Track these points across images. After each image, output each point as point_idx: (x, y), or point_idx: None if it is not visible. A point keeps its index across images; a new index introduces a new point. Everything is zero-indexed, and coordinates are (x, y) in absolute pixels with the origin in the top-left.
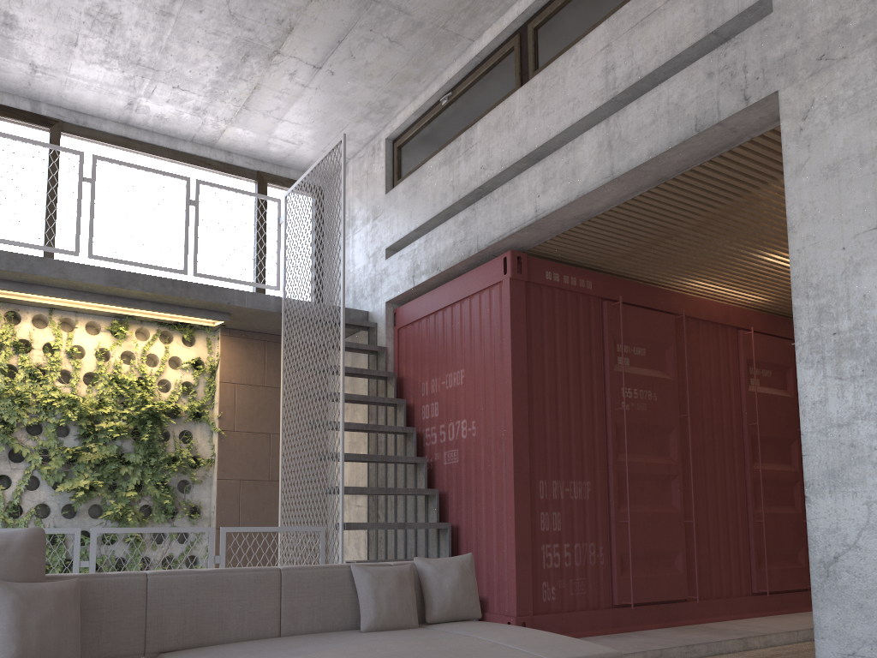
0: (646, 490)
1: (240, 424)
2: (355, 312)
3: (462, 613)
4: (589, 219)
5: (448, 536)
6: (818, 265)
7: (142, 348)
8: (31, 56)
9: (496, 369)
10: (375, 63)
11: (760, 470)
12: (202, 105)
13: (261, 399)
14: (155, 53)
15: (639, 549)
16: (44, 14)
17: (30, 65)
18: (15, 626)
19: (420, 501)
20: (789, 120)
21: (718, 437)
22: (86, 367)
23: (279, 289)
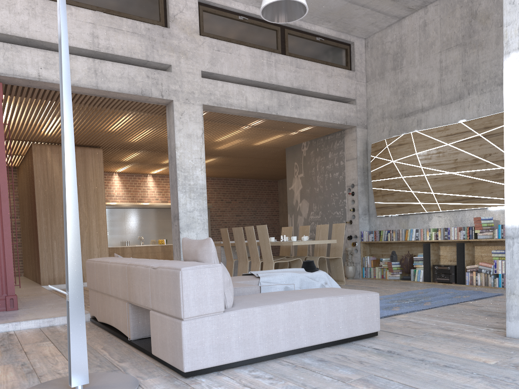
0: None
1: None
2: None
3: None
4: (52, 90)
5: None
6: (184, 162)
7: None
8: None
9: None
10: None
11: None
12: None
13: None
14: None
15: None
16: None
17: None
18: None
19: None
20: (177, 112)
21: None
22: None
23: None
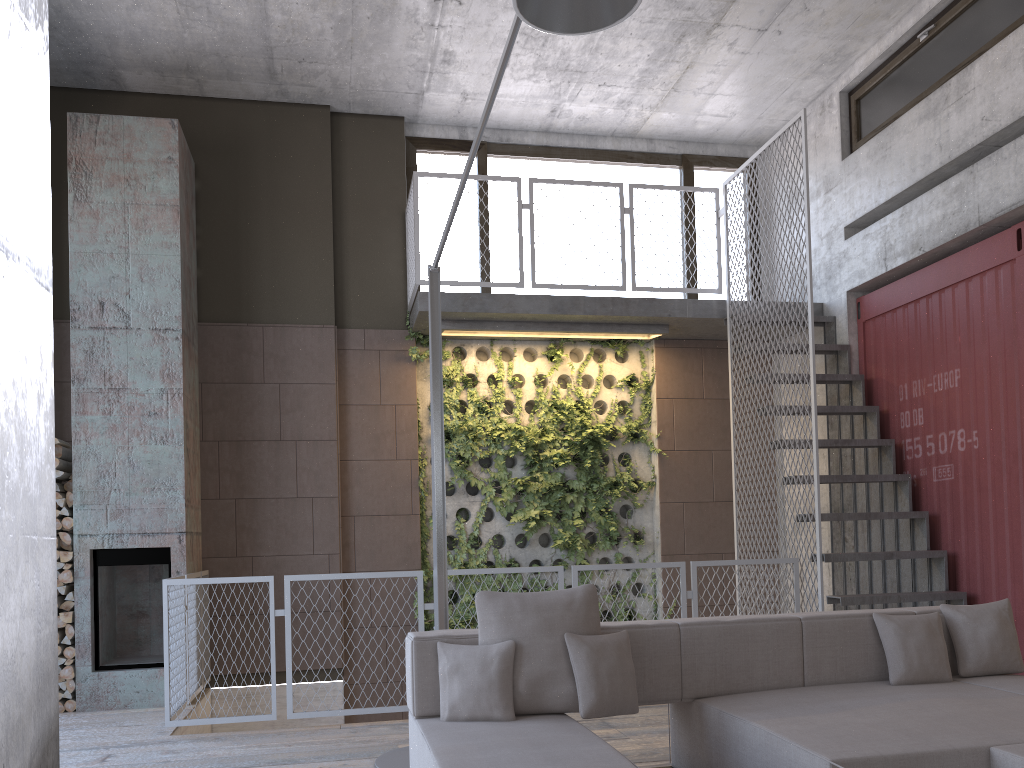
0: None
1: (679, 442)
2: (807, 306)
3: (1002, 667)
4: None
5: (943, 566)
6: None
7: (577, 370)
8: (463, 85)
9: (1007, 368)
10: (833, 10)
11: None
12: (627, 97)
13: (700, 413)
14: (584, 56)
15: None
16: (481, 44)
17: (461, 94)
18: (591, 675)
19: (903, 525)
20: None
21: None
22: (527, 395)
23: (721, 291)
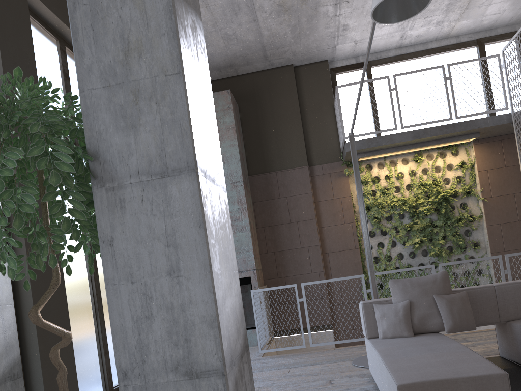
0: None
1: (494, 192)
2: None
3: None
4: None
5: None
6: None
7: (431, 164)
8: (354, 37)
9: None
10: None
11: None
12: (441, 19)
13: (504, 175)
14: None
15: None
16: (360, 16)
17: (354, 42)
18: (449, 313)
19: None
20: None
21: None
22: (406, 182)
23: (508, 108)
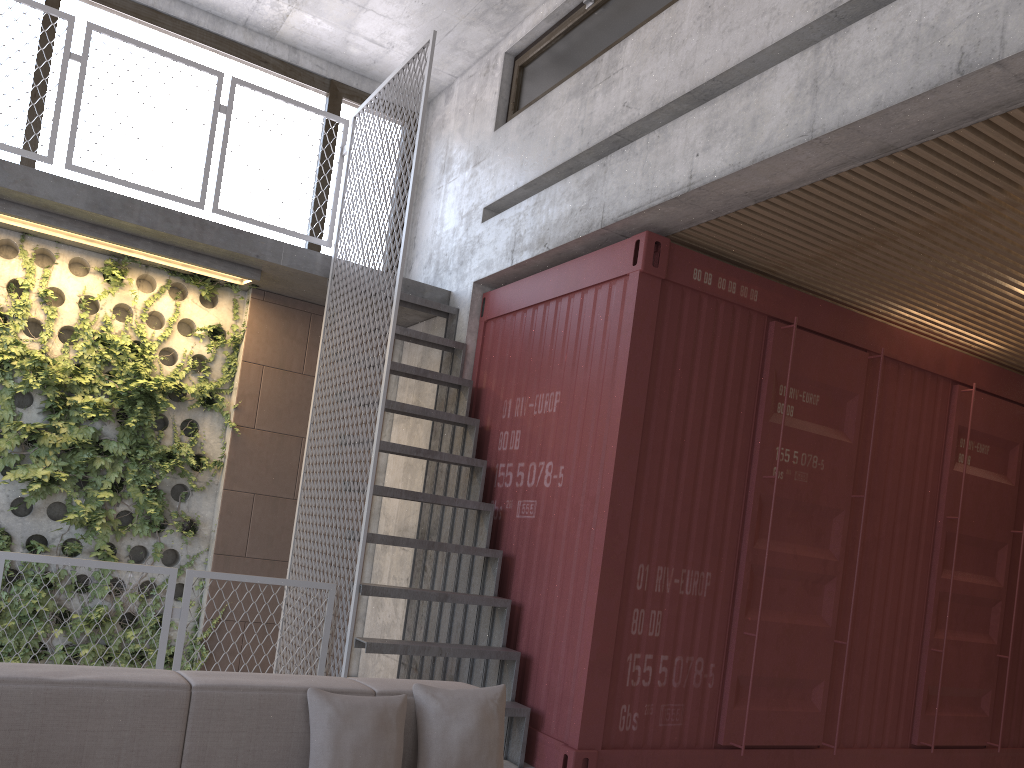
0: (788, 592)
1: (263, 420)
2: (433, 290)
3: None
4: (767, 199)
5: (505, 618)
6: None
7: (144, 302)
8: None
9: (602, 399)
10: None
11: (951, 583)
12: None
13: (296, 391)
14: None
15: (765, 673)
16: None
17: None
18: None
19: (478, 562)
20: None
21: (900, 529)
22: (65, 318)
23: (331, 245)
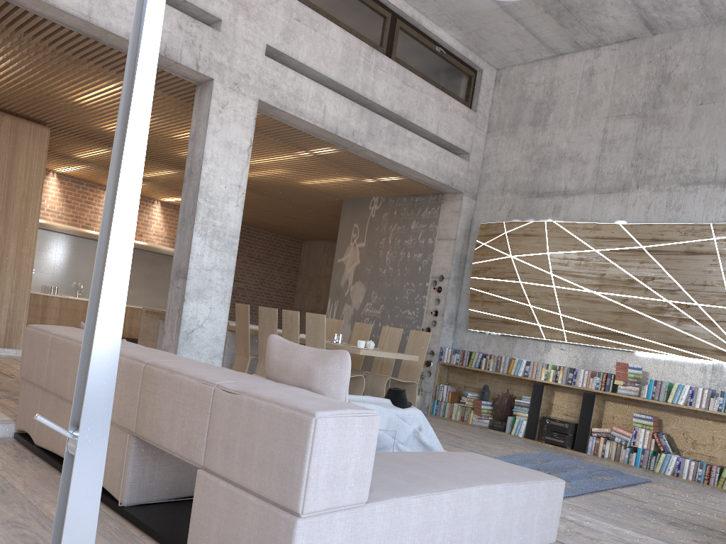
0: None
1: None
2: None
3: None
4: None
5: None
6: (213, 187)
7: None
8: None
9: None
10: None
11: None
12: None
13: None
14: None
15: None
16: None
17: None
18: None
19: None
20: (216, 101)
21: None
22: None
23: None
